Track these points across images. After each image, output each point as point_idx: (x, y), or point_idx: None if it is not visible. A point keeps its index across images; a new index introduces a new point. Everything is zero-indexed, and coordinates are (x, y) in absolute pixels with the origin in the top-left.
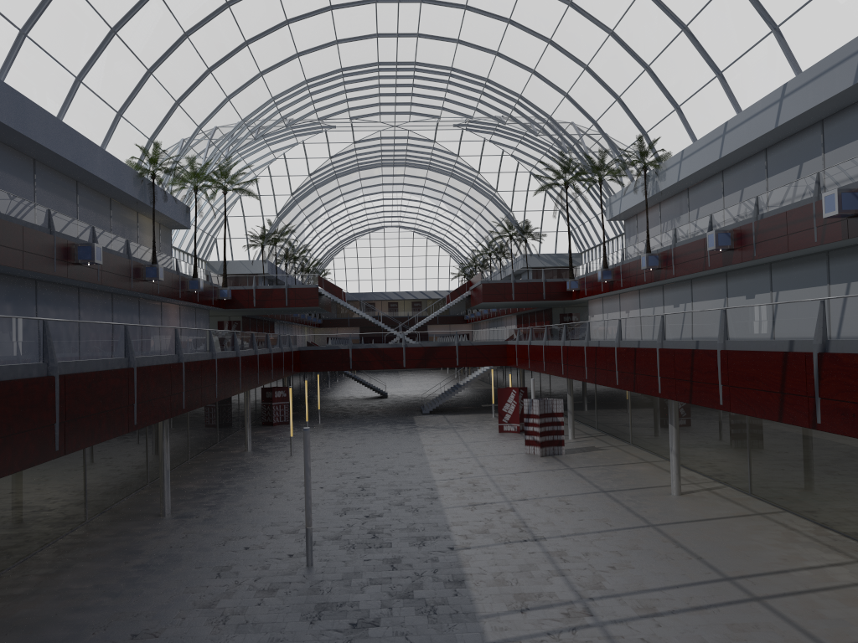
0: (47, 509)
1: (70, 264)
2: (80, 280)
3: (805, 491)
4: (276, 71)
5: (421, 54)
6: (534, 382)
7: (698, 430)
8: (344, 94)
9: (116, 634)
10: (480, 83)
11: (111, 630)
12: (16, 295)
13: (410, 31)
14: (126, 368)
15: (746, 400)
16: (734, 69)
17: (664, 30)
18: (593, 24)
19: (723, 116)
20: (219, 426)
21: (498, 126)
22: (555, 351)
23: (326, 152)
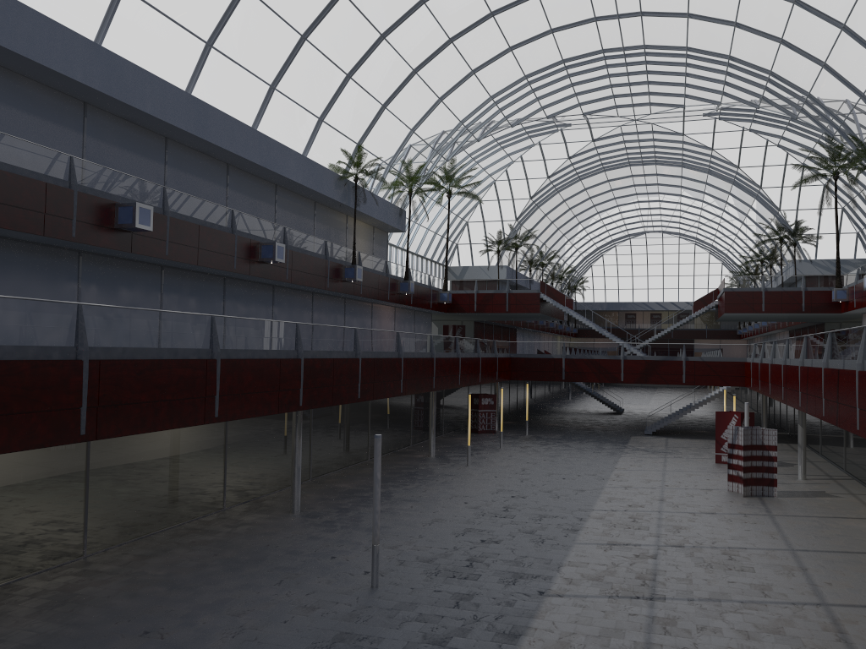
0: (173, 492)
1: (253, 263)
2: (264, 277)
3: None
4: (490, 68)
5: (648, 36)
6: (789, 408)
7: None
8: (571, 88)
9: (133, 627)
10: (722, 62)
11: (134, 622)
12: (201, 291)
13: (632, 10)
14: (205, 359)
15: None
16: None
17: None
18: None
19: None
20: (413, 429)
21: (757, 111)
22: (777, 371)
23: (564, 153)
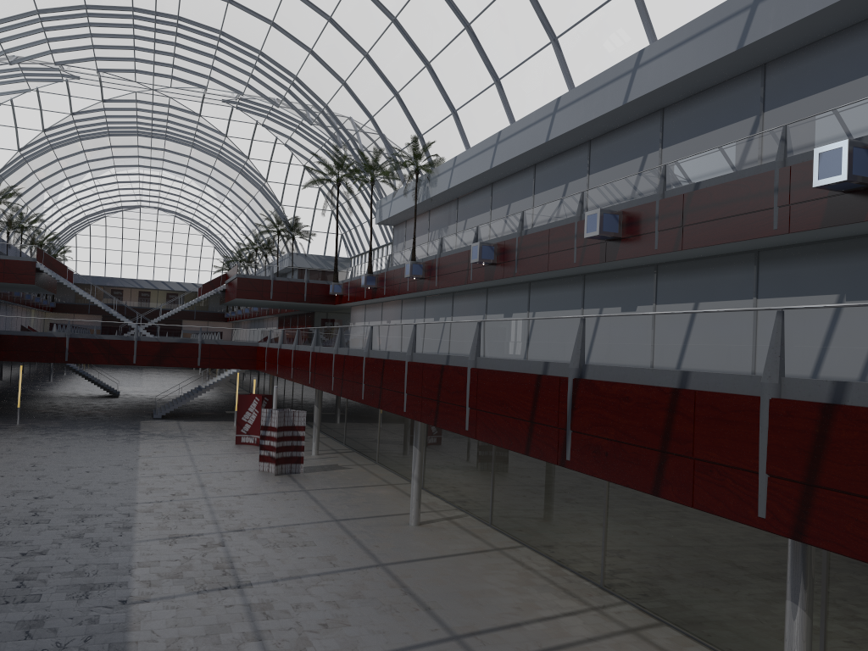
0: None
1: None
2: None
3: (545, 526)
4: None
5: (185, 8)
6: (287, 389)
7: (445, 453)
8: (90, 38)
9: None
10: (253, 55)
11: None
12: None
13: None
14: None
15: (494, 427)
16: (512, 78)
17: (448, 25)
18: (376, 7)
19: (498, 127)
20: None
21: (273, 109)
22: (304, 357)
23: (67, 107)
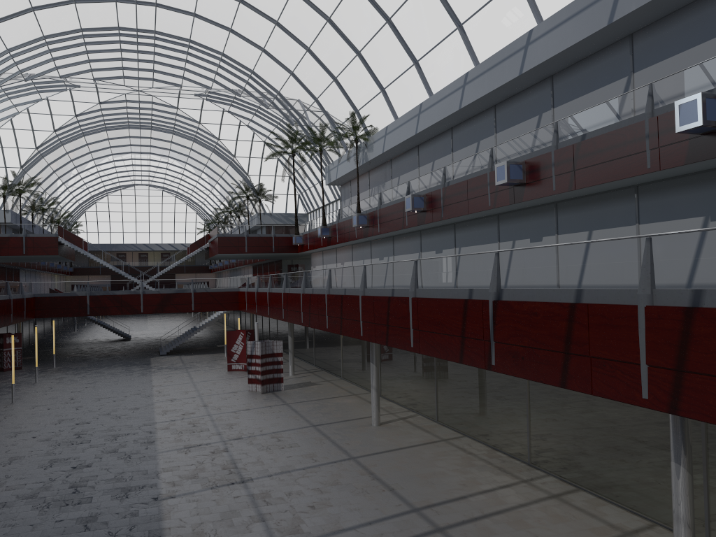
0: None
1: None
2: None
3: (480, 419)
4: (10, 23)
5: (160, 24)
6: (265, 324)
7: (396, 366)
8: (86, 54)
9: None
10: (217, 56)
11: None
12: None
13: None
14: None
15: (433, 343)
16: (428, 59)
17: (372, 21)
18: (313, 10)
19: (419, 99)
20: None
21: (236, 98)
22: (277, 297)
23: (71, 110)
